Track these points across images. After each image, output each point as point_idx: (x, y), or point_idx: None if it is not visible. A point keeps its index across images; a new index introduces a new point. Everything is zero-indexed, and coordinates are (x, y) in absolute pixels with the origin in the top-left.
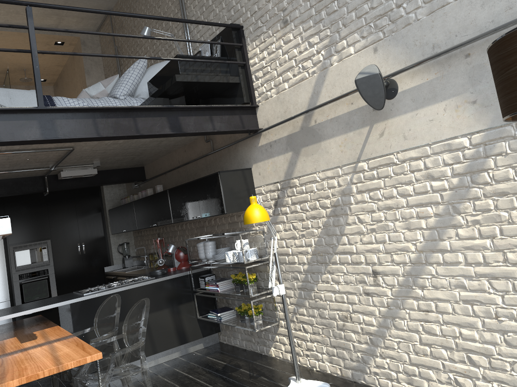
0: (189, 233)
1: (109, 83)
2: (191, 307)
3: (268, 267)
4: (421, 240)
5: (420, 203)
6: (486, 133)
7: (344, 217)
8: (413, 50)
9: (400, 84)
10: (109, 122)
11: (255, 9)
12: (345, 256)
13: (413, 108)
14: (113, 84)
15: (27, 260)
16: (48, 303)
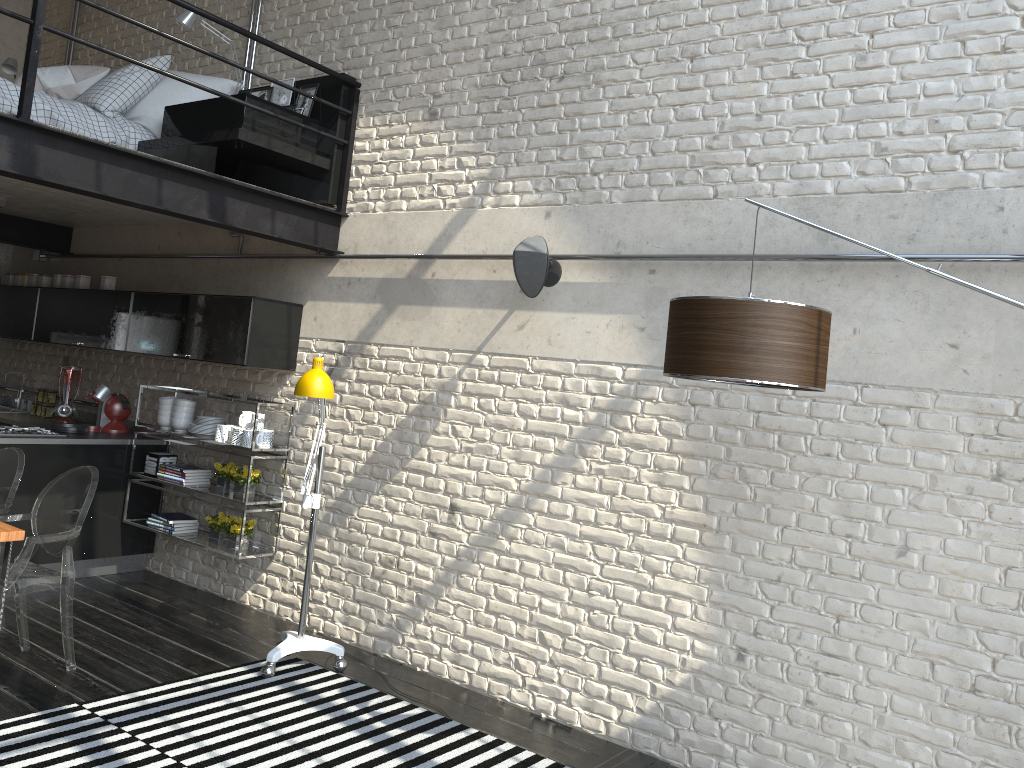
0: (140, 374)
1: (86, 78)
2: (116, 501)
3: (284, 465)
4: (528, 478)
5: (543, 431)
6: (644, 370)
7: (432, 422)
8: (594, 237)
9: (565, 273)
10: (120, 173)
11: (390, 70)
12: (417, 476)
13: (571, 308)
14: (94, 82)
15: None
16: None
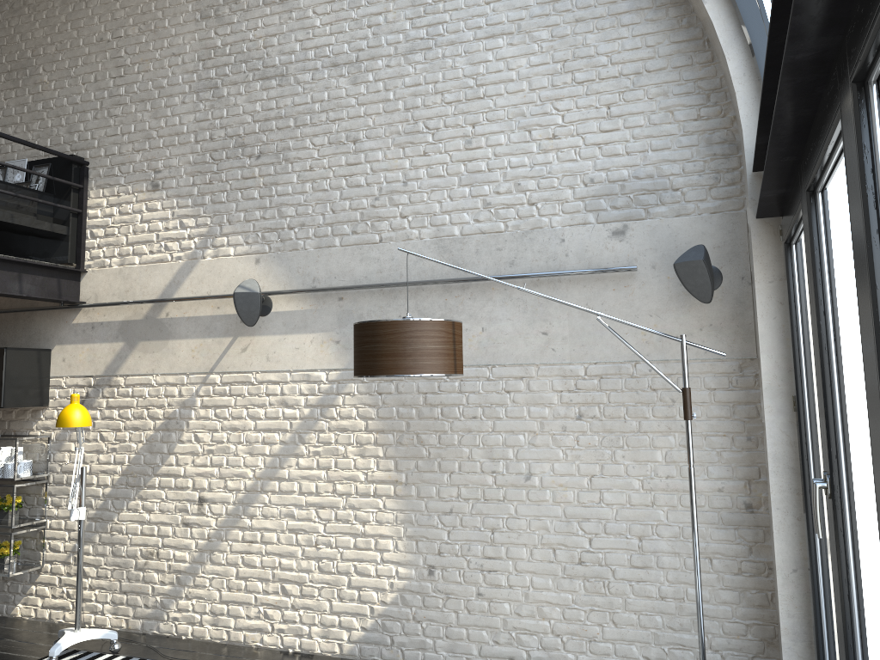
0: None
1: None
2: None
3: (45, 488)
4: (261, 467)
5: (269, 428)
6: (342, 372)
7: (177, 433)
8: (295, 275)
9: (275, 304)
10: None
11: (114, 151)
12: (168, 479)
13: (282, 331)
14: None
15: None
16: None
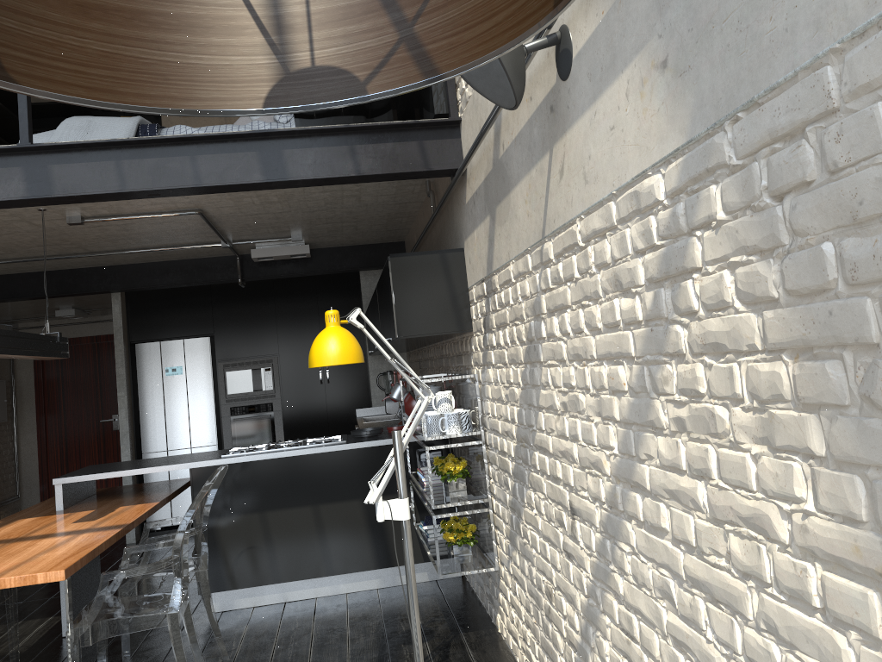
0: (434, 365)
1: None
2: None
3: (482, 452)
4: (613, 451)
5: (610, 353)
6: (686, 158)
7: (539, 369)
8: None
9: (574, 37)
10: (145, 165)
11: None
12: (543, 457)
13: (591, 97)
14: None
15: (242, 387)
16: (168, 462)
